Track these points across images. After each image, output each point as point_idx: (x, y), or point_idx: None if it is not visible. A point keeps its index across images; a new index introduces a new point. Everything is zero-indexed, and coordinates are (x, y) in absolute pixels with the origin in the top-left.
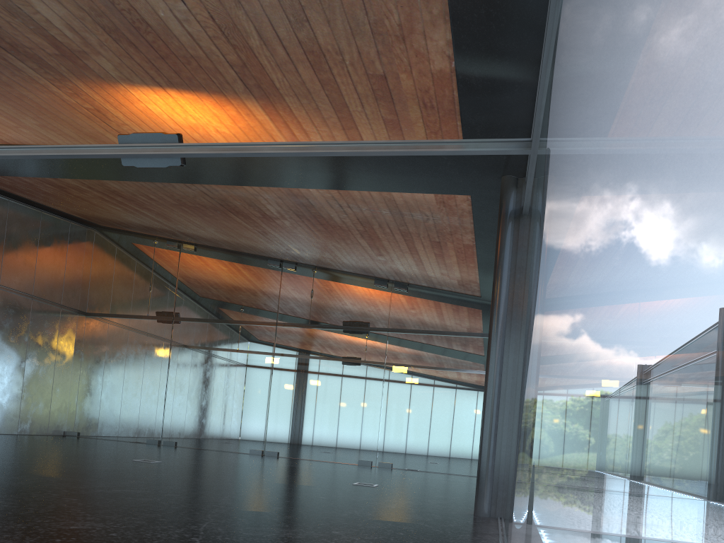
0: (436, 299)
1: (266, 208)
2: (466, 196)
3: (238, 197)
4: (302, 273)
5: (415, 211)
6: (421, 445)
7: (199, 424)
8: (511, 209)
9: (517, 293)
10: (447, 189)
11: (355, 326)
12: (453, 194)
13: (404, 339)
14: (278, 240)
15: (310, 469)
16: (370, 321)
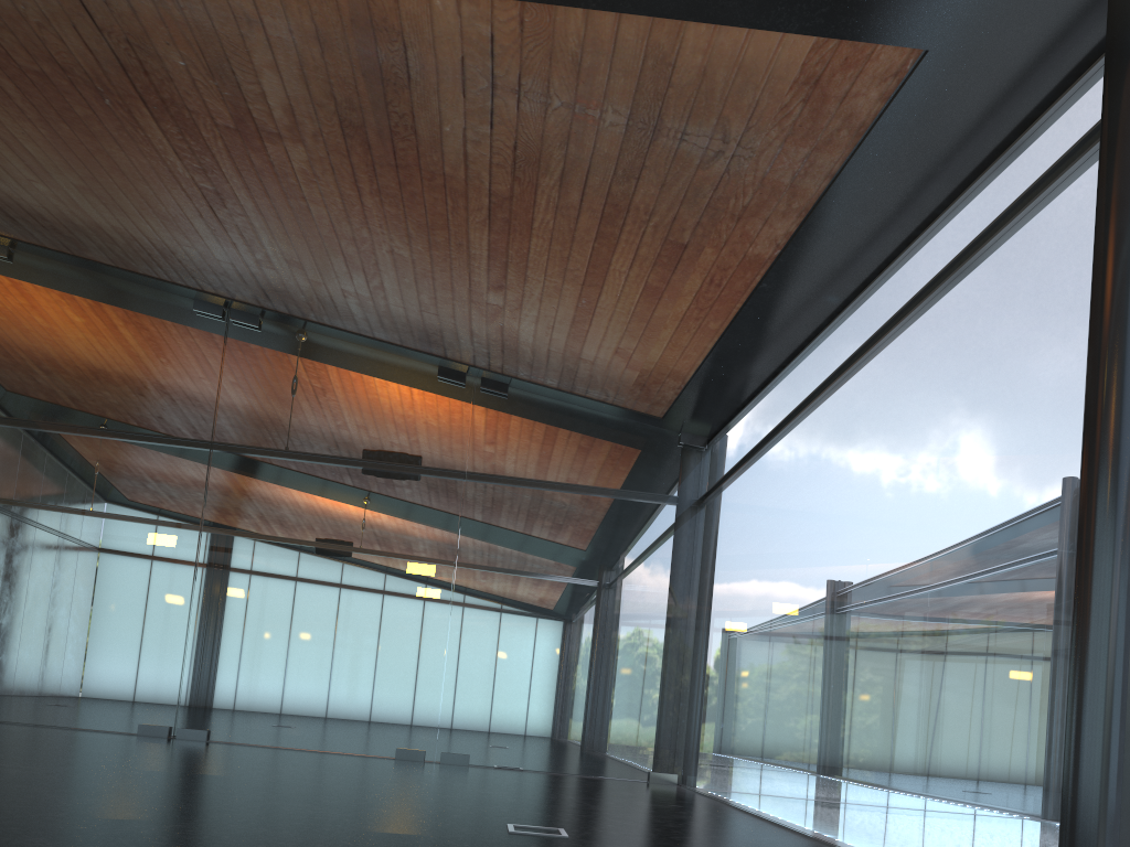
0: (567, 418)
1: (258, 91)
2: (906, 55)
3: (187, 31)
4: (277, 338)
5: (705, 117)
6: (531, 716)
7: (9, 665)
8: None
9: None
10: (879, 15)
11: (395, 461)
12: (880, 40)
13: (498, 494)
14: (249, 226)
15: (330, 780)
16: (428, 452)
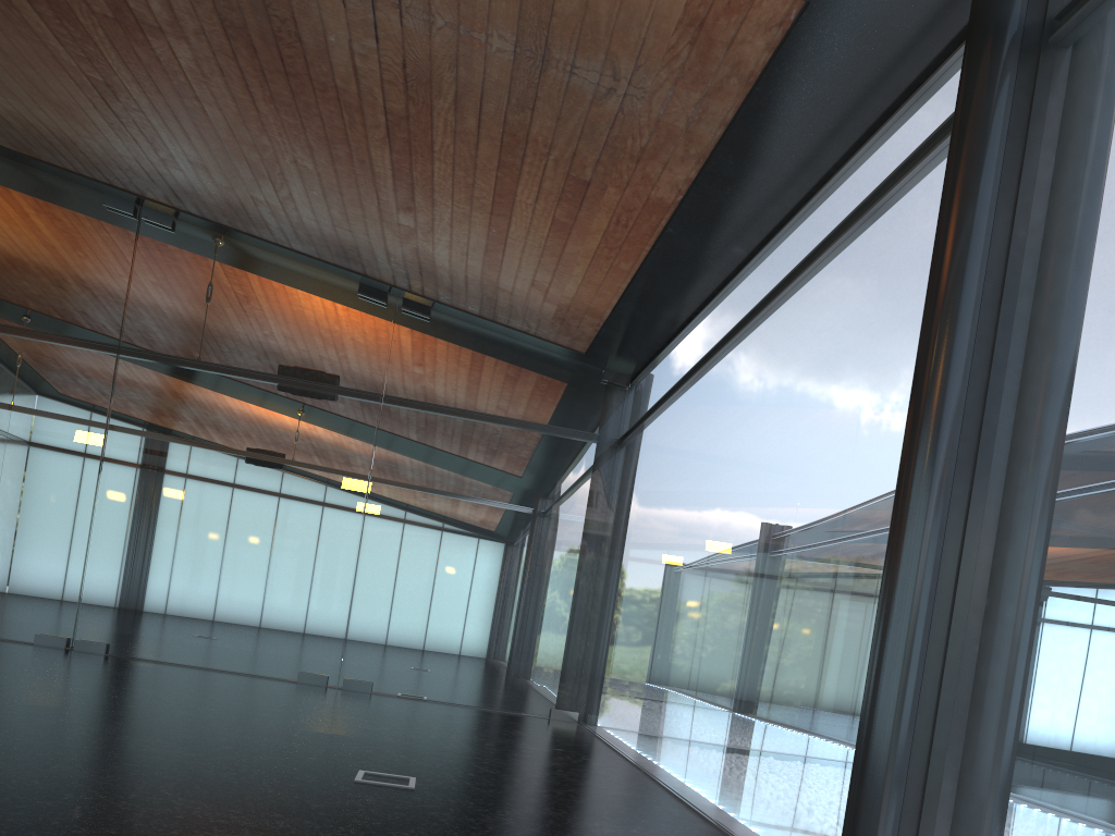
0: (489, 346)
1: None
2: (788, 5)
3: None
4: (191, 241)
5: (593, 51)
6: (436, 647)
7: None
8: (1019, 19)
9: (1013, 288)
10: None
11: (310, 379)
12: None
13: (415, 421)
14: (146, 123)
15: (207, 709)
16: (344, 373)
